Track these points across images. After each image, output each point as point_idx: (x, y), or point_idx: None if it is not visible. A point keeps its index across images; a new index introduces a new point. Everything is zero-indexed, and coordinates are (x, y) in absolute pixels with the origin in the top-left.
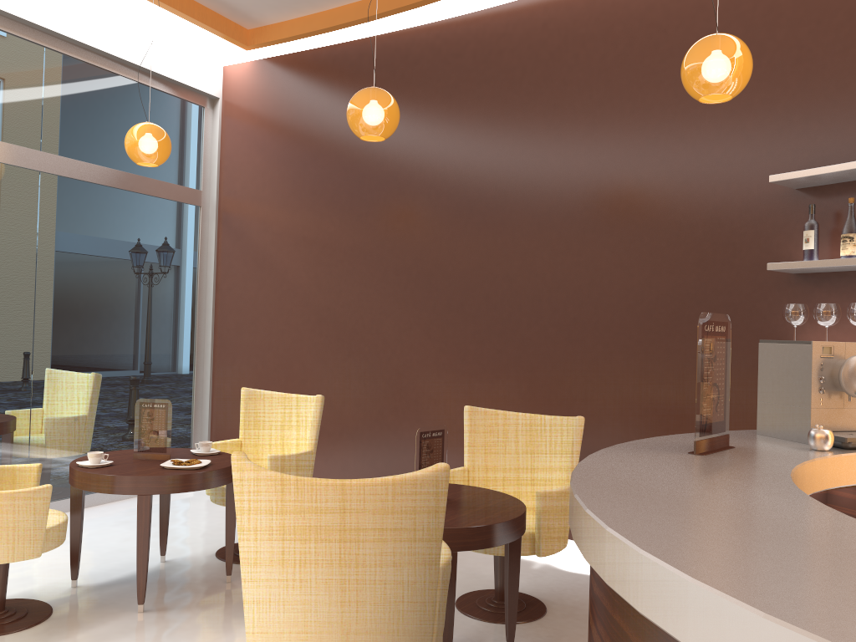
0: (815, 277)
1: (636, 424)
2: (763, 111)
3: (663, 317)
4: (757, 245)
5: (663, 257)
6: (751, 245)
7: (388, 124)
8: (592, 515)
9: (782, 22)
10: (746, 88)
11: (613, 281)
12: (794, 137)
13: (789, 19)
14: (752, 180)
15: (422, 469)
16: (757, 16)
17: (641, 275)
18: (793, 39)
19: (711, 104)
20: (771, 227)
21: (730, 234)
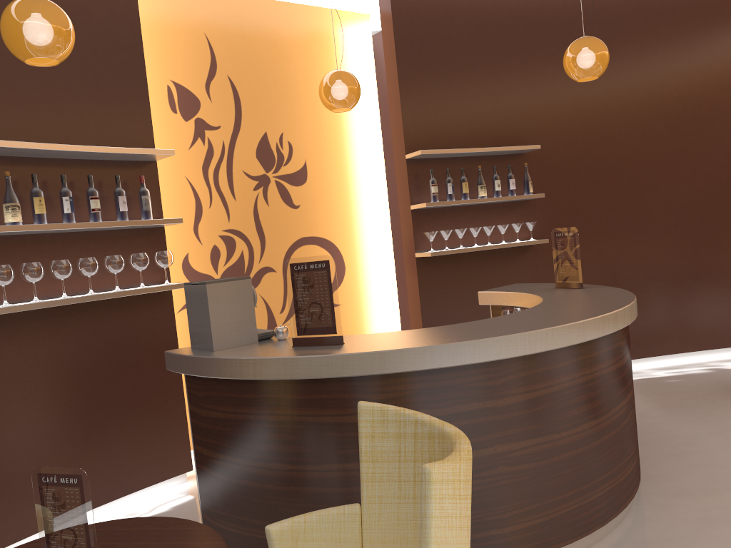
0: None
1: None
2: None
3: None
4: None
5: None
6: None
7: None
8: (542, 329)
9: None
10: None
11: None
12: None
13: None
14: None
15: (382, 406)
16: None
17: None
18: None
19: None
20: None
21: None
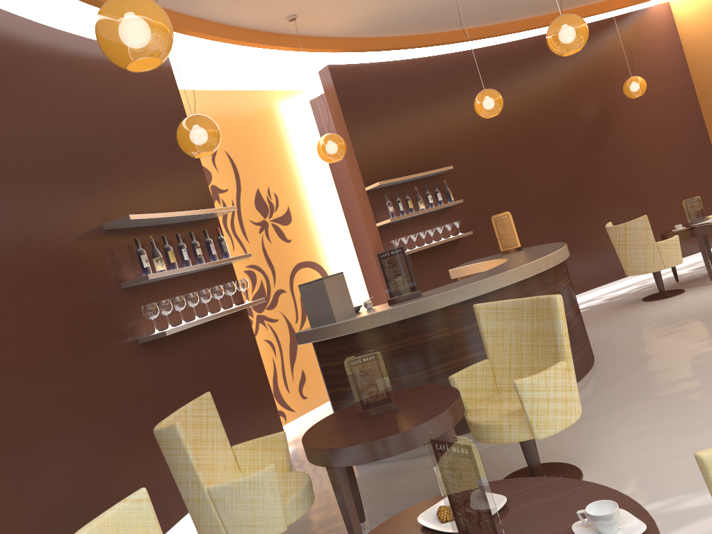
0: (133, 289)
1: (74, 452)
2: (67, 168)
3: (58, 339)
4: (96, 269)
5: (38, 282)
6: (94, 269)
7: (156, 59)
8: (534, 261)
9: (56, 106)
10: (49, 146)
11: (6, 311)
12: (91, 193)
13: (61, 107)
14: (77, 219)
15: (488, 303)
16: (39, 93)
17: (28, 302)
18: (68, 123)
19: (29, 150)
20: (100, 256)
21: (77, 261)
